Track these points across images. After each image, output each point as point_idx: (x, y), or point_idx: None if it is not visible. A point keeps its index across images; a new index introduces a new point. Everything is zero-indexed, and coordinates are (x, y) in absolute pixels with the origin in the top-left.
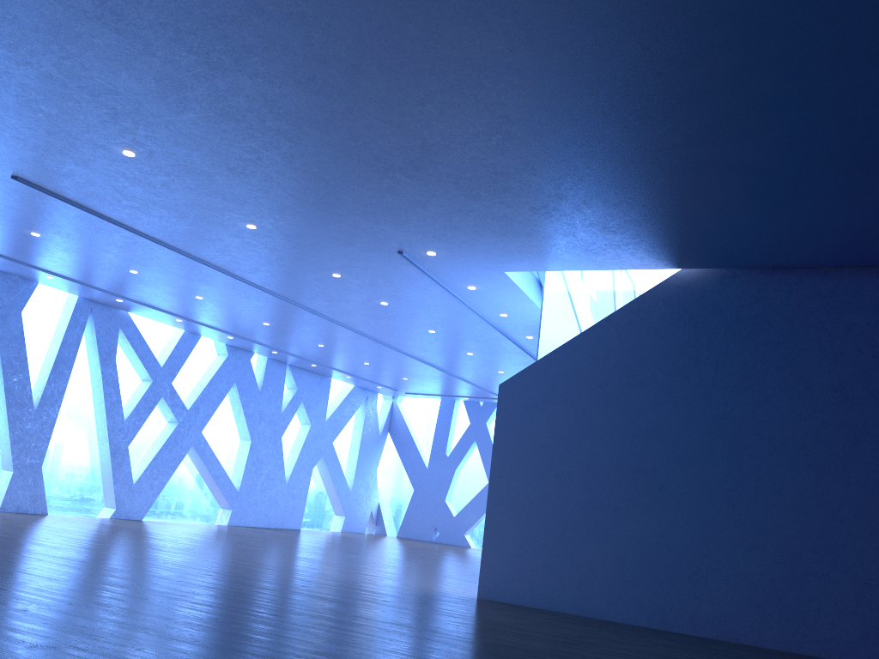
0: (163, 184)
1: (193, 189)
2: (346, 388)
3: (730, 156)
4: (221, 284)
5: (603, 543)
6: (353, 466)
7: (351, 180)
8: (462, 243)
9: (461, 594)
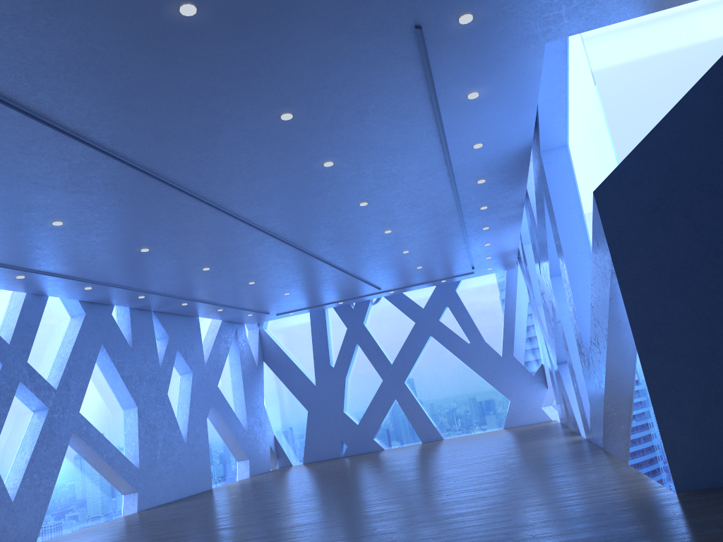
0: None
1: None
2: (213, 326)
3: None
4: (98, 185)
5: None
6: (241, 405)
7: None
8: None
9: (640, 496)
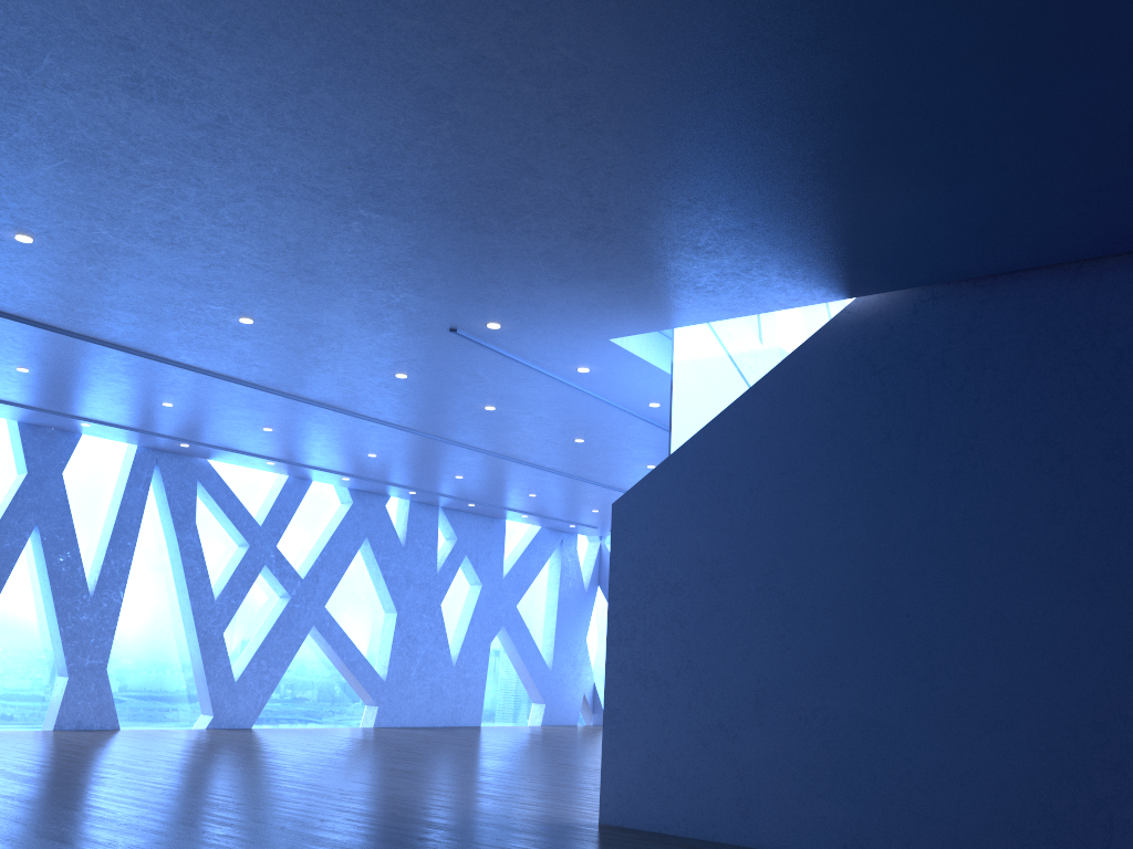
0: (98, 276)
1: (137, 277)
2: (530, 531)
3: (803, 91)
4: (278, 407)
5: (769, 731)
6: (551, 635)
7: (311, 231)
8: (521, 303)
9: (581, 818)
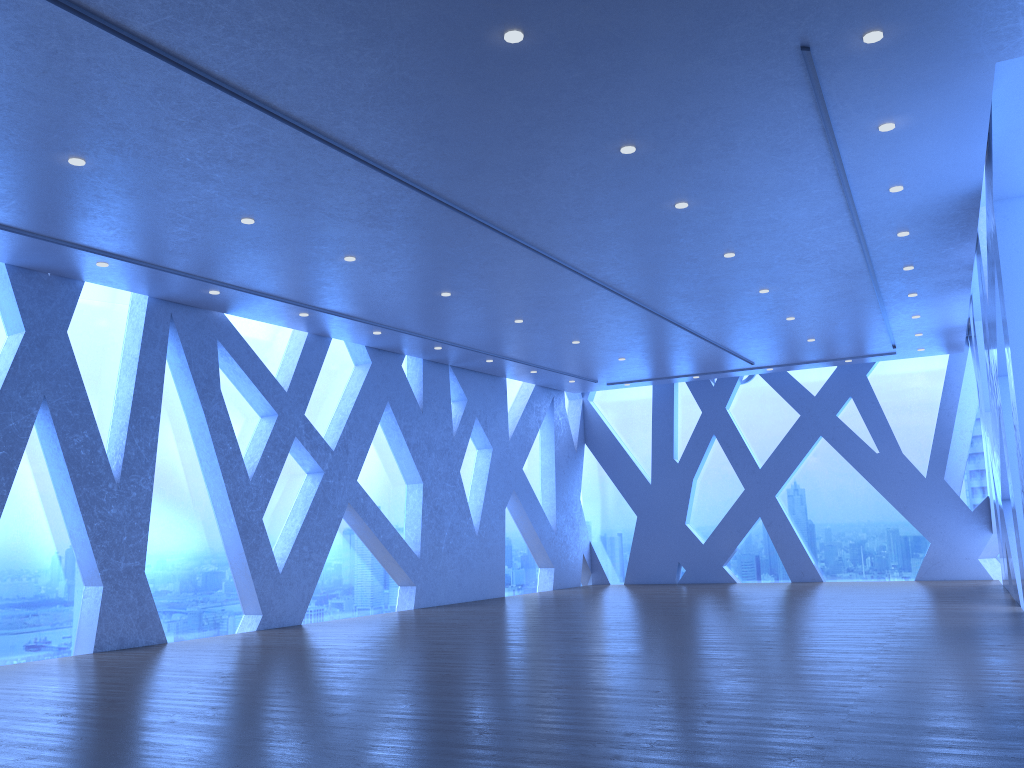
0: None
1: None
2: (523, 390)
3: None
4: (398, 219)
5: None
6: (550, 497)
7: None
8: None
9: None
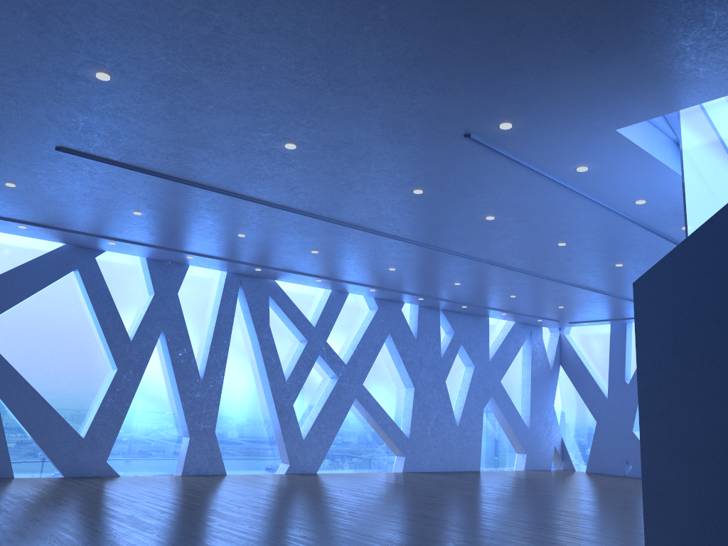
0: (168, 111)
1: (198, 108)
2: (507, 325)
3: None
4: (321, 231)
5: None
6: (527, 402)
7: (339, 26)
8: (537, 94)
9: None
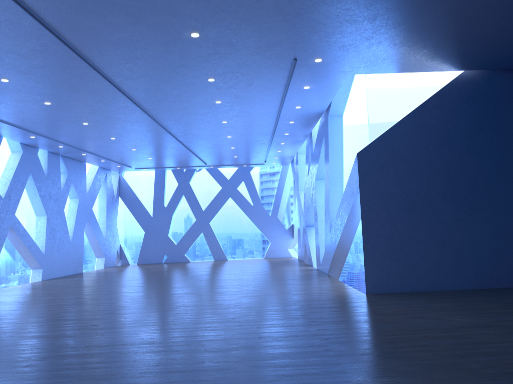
0: None
1: None
2: (92, 169)
3: None
4: (88, 90)
5: (441, 245)
6: (103, 223)
7: None
8: (354, 51)
9: (350, 294)
